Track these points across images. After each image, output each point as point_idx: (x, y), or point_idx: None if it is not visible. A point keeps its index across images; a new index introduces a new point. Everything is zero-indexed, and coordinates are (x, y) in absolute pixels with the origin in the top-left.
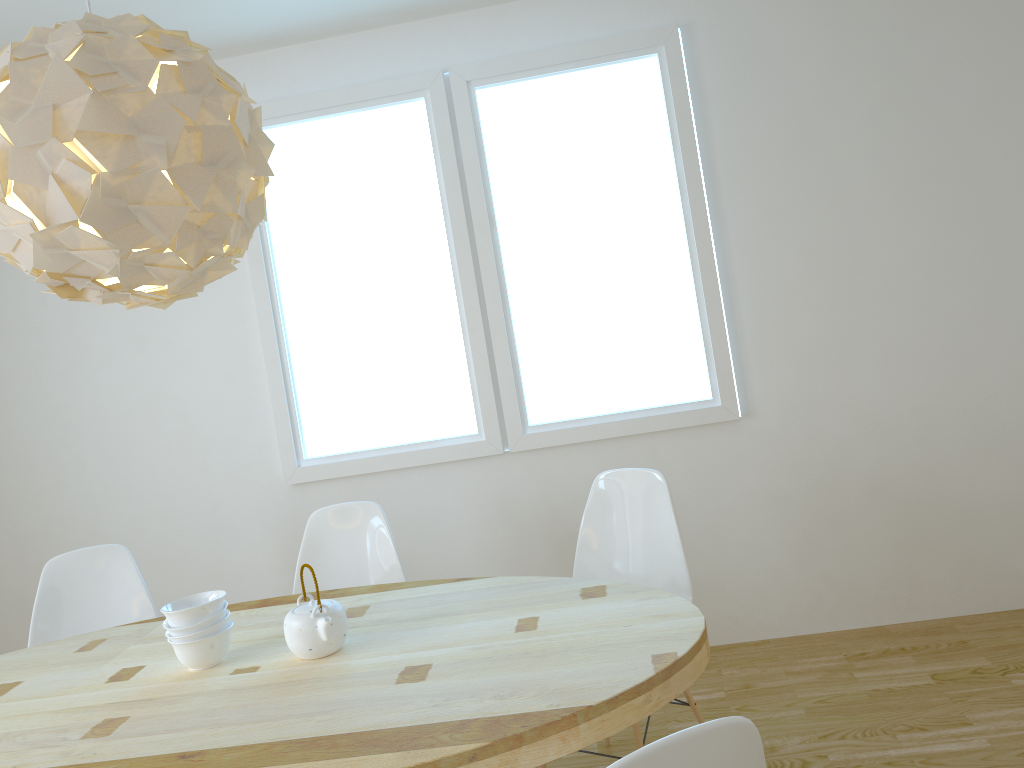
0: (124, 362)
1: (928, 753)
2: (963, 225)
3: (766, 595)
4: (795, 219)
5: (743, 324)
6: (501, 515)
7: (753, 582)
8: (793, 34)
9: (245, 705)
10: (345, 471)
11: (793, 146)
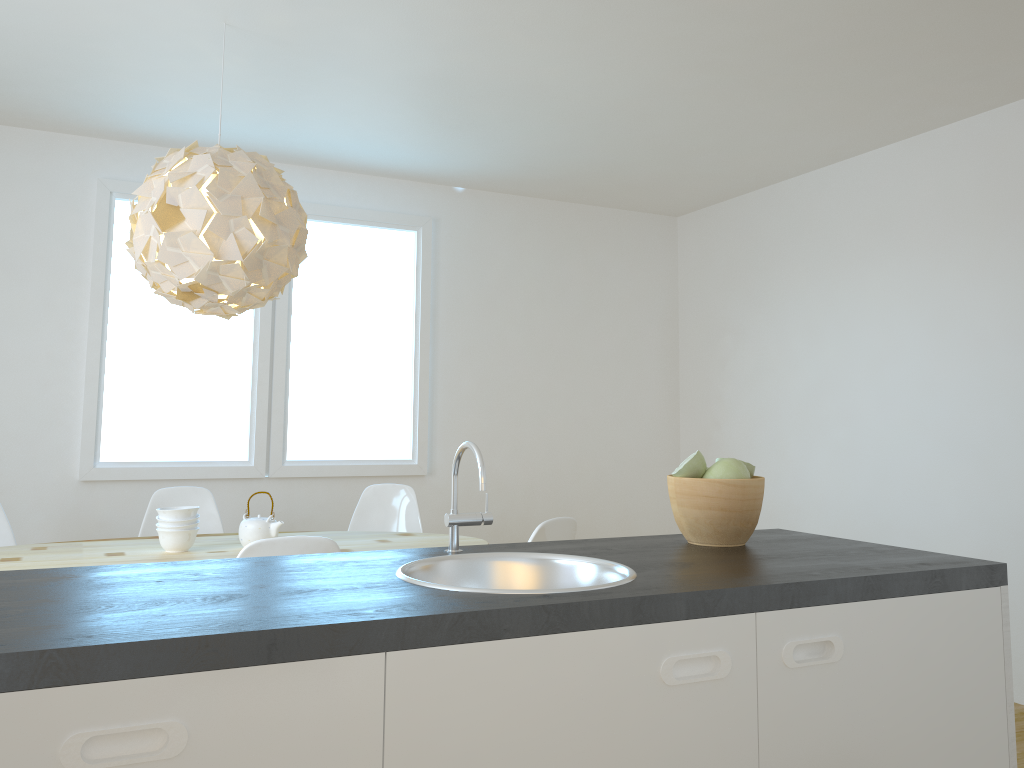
0: None
1: None
2: (564, 378)
3: None
4: (477, 354)
5: (437, 414)
6: None
7: None
8: (493, 243)
9: None
10: (135, 475)
11: (483, 309)
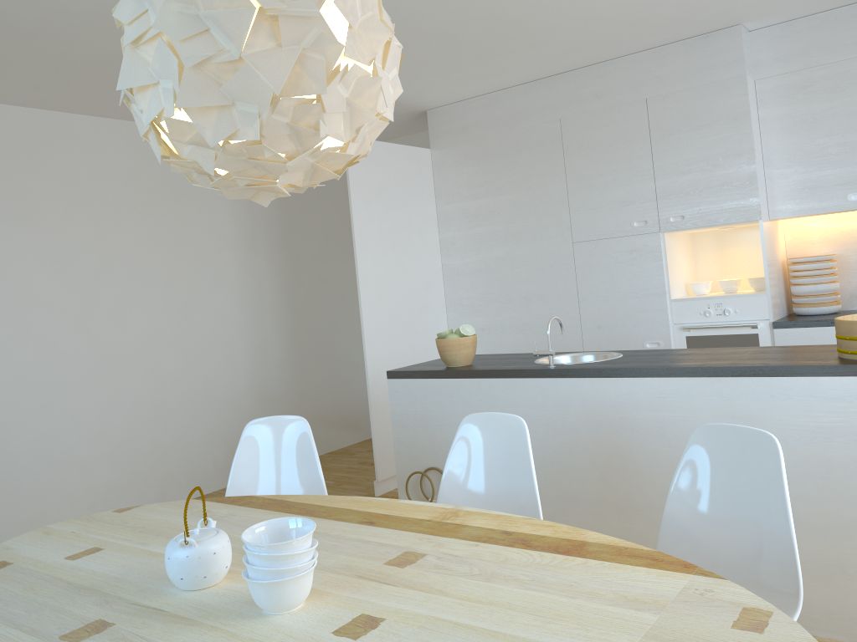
0: None
1: None
2: None
3: None
4: None
5: None
6: None
7: None
8: None
9: None
10: None
11: None
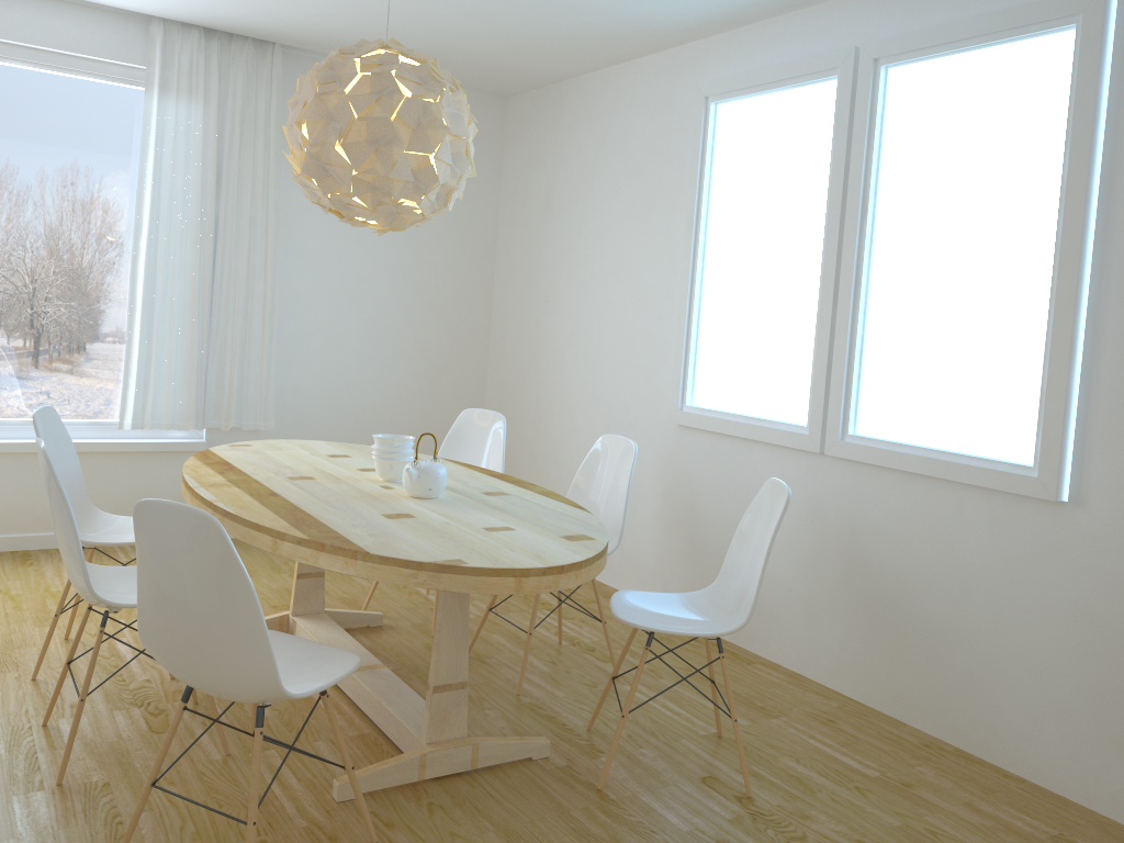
0: (608, 290)
1: None
2: None
3: (1041, 729)
4: None
5: (1100, 386)
6: (811, 515)
7: (1029, 705)
8: None
9: (338, 494)
10: (706, 425)
11: None
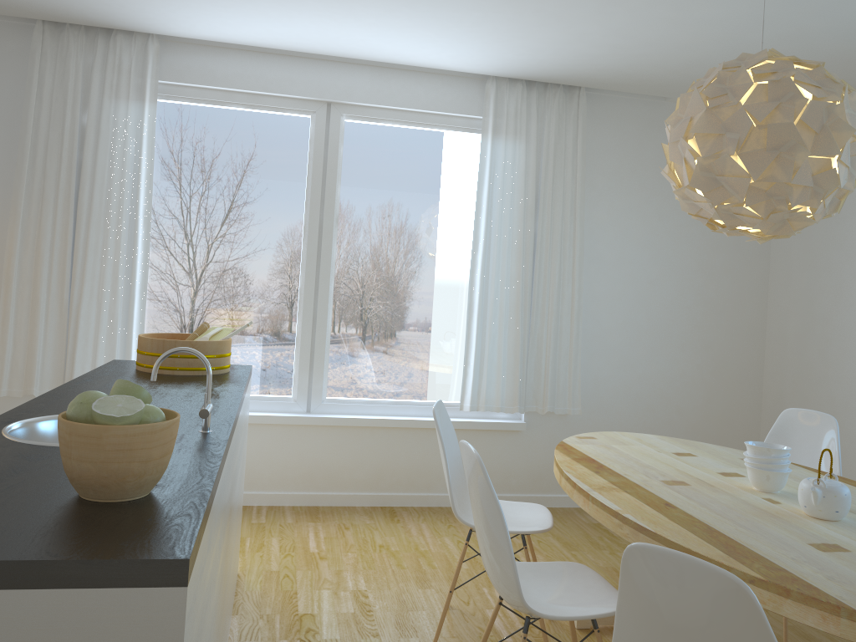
0: None
1: None
2: None
3: None
4: None
5: None
6: None
7: None
8: None
9: (731, 508)
10: None
11: None
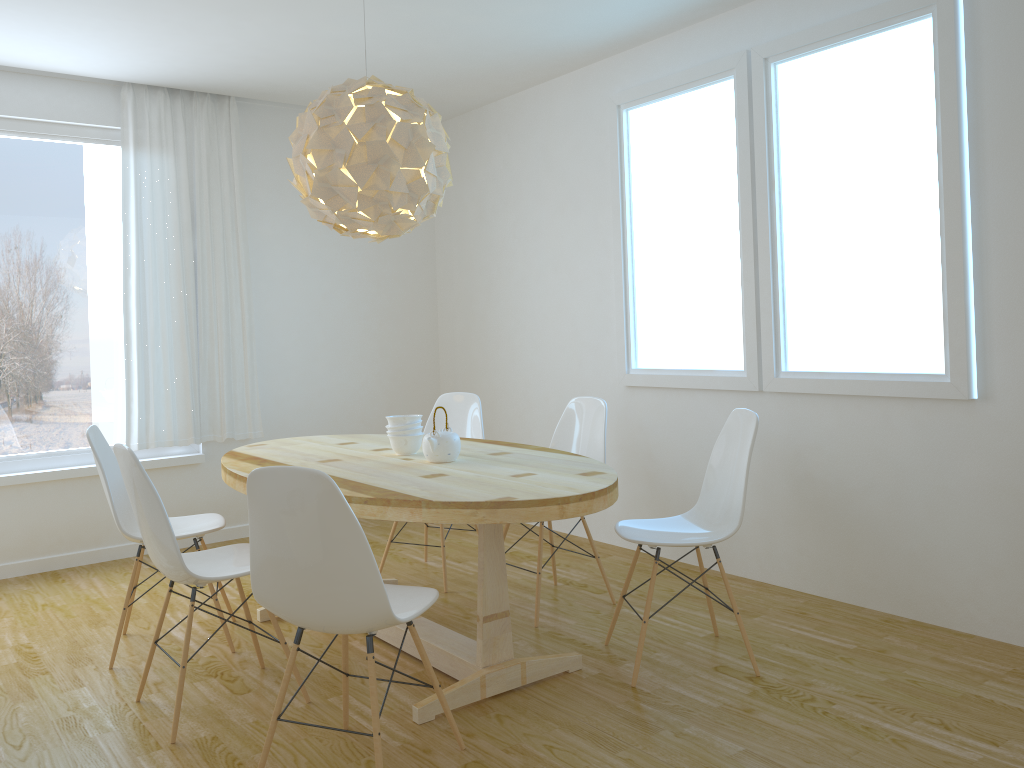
0: (547, 280)
1: (912, 739)
2: None
3: (981, 590)
4: None
5: (991, 301)
6: (756, 445)
7: (968, 572)
8: None
9: (371, 467)
10: (653, 383)
11: None
